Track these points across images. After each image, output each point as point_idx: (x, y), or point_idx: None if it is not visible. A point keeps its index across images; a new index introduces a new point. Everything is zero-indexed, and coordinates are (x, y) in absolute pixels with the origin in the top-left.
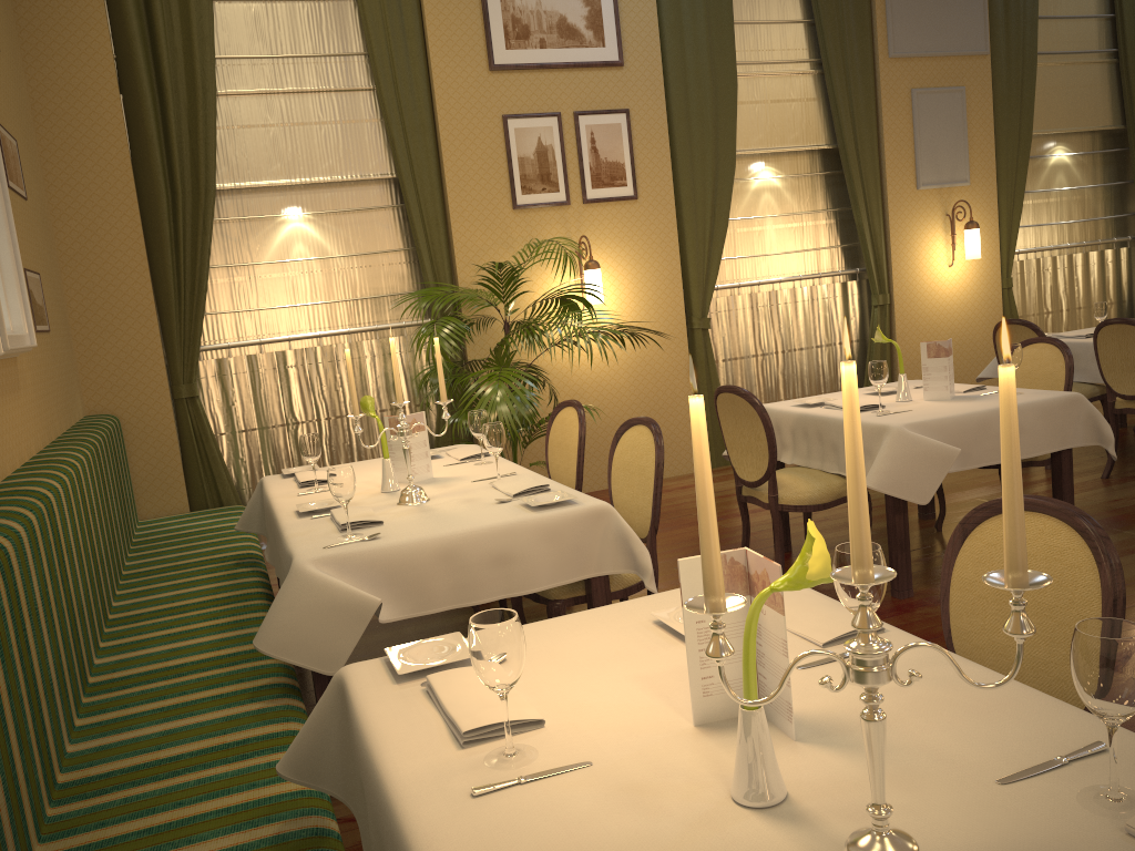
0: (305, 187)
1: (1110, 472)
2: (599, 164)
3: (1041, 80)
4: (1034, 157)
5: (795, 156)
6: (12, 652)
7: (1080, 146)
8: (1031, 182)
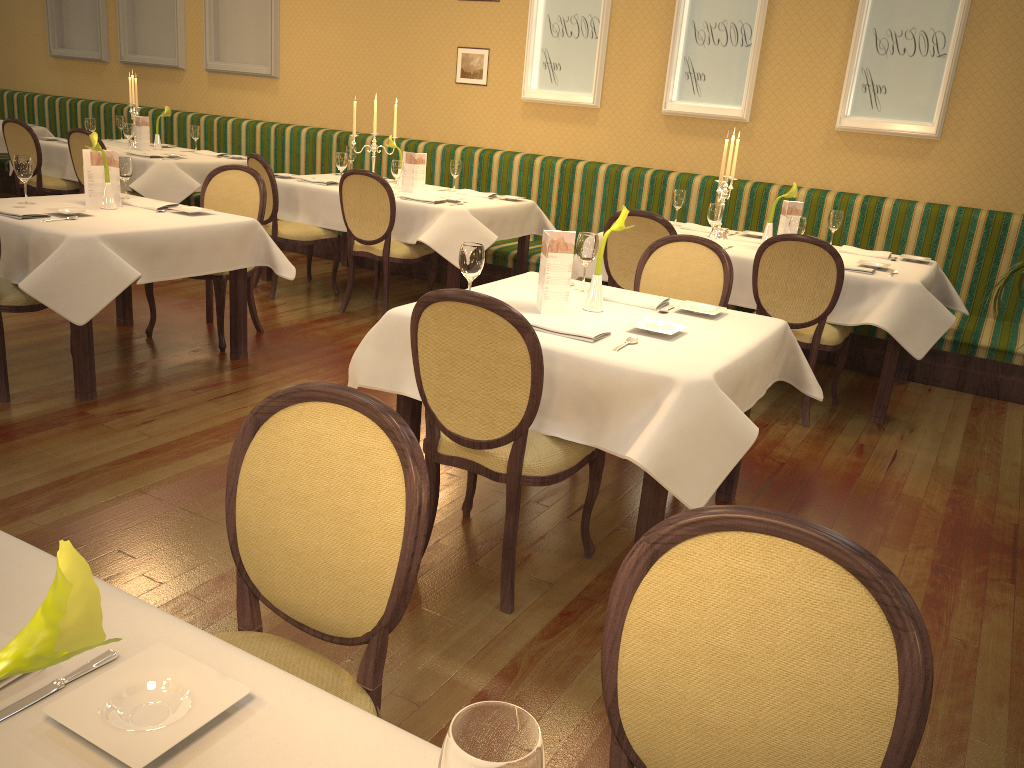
0: None
1: None
2: None
3: None
4: None
5: None
6: (639, 203)
7: None
8: None
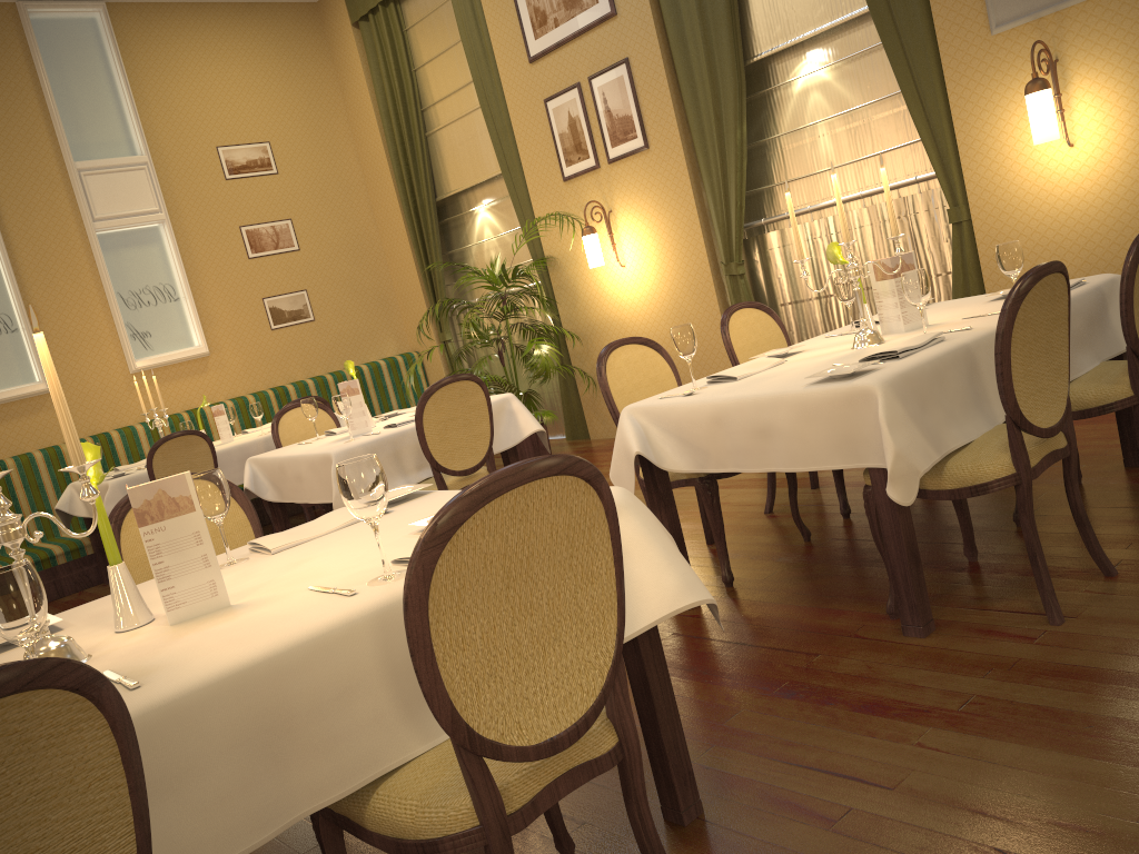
0: (481, 186)
1: (707, 537)
2: (613, 122)
3: None
4: None
5: (843, 32)
6: None
7: None
8: None
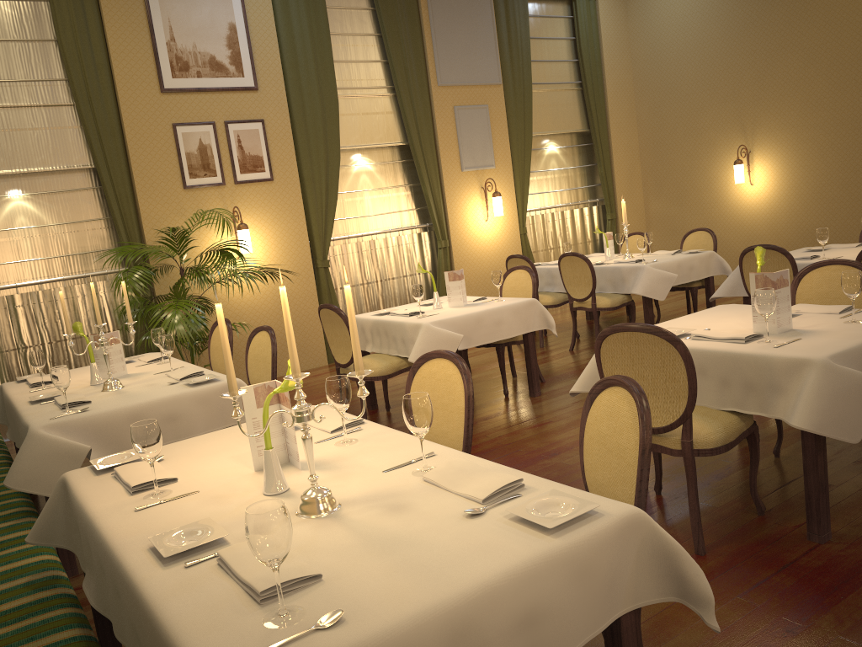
0: (23, 175)
1: (573, 346)
2: (244, 157)
3: (536, 100)
4: (536, 149)
5: (381, 150)
6: None
7: (564, 142)
8: (535, 165)
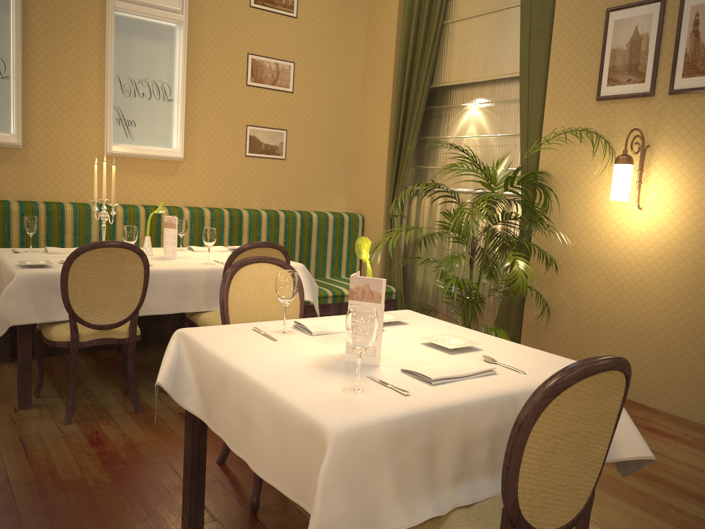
0: (482, 85)
1: None
2: (697, 49)
3: None
4: None
5: None
6: None
7: None
8: None
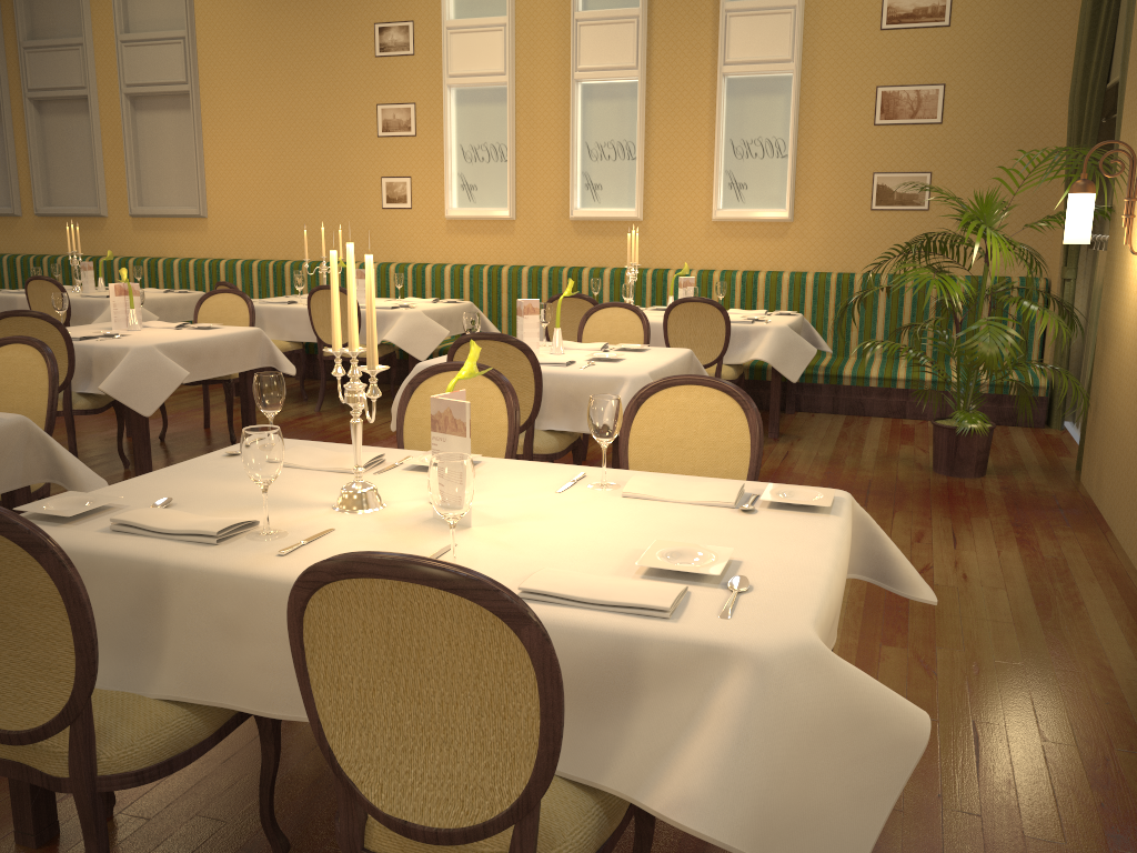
0: None
1: None
2: None
3: None
4: None
5: None
6: None
7: None
8: None
